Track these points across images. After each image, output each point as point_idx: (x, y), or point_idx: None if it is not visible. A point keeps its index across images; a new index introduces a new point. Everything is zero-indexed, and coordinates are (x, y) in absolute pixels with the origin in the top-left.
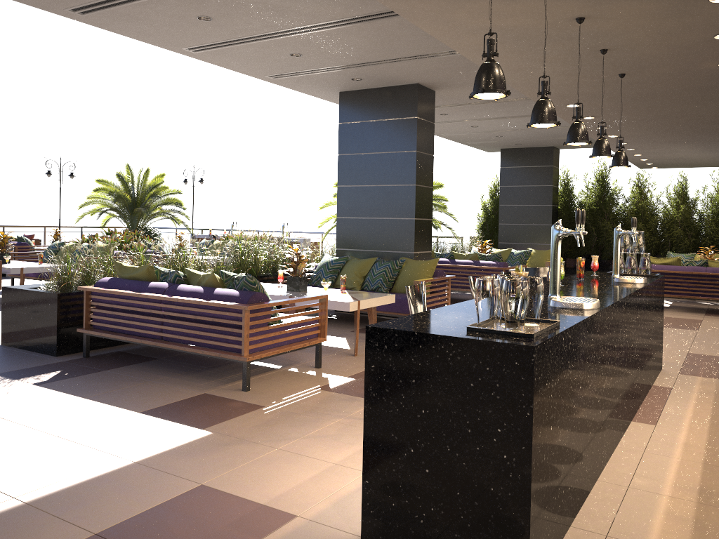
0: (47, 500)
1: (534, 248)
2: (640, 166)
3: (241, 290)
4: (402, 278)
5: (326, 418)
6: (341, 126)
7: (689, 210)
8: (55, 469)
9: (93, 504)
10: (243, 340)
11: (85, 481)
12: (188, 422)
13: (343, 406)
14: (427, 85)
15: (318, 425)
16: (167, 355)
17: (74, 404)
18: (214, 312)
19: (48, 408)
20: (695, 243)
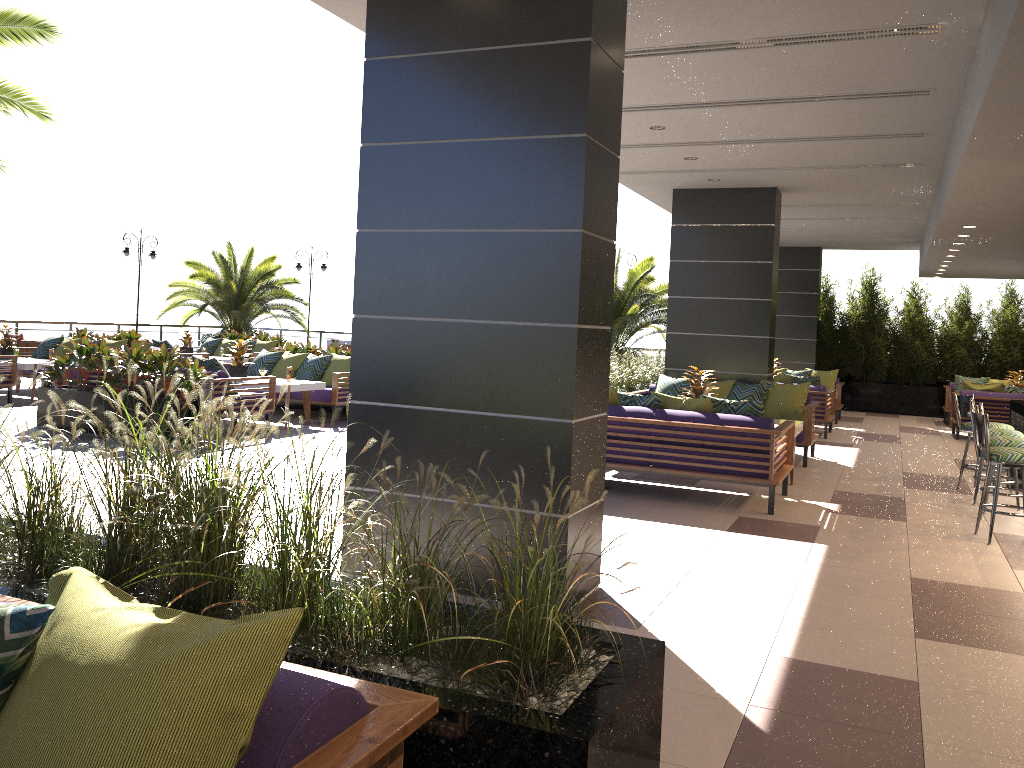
0: (825, 587)
1: (794, 368)
2: (922, 275)
3: (743, 415)
4: (772, 403)
5: (894, 534)
6: (675, 228)
7: (972, 328)
8: (773, 569)
9: (865, 589)
10: (771, 465)
11: (819, 576)
12: (788, 538)
13: (885, 526)
14: (781, 188)
15: (899, 539)
16: (611, 484)
17: (650, 525)
18: (729, 437)
19: (638, 528)
20: (978, 366)
